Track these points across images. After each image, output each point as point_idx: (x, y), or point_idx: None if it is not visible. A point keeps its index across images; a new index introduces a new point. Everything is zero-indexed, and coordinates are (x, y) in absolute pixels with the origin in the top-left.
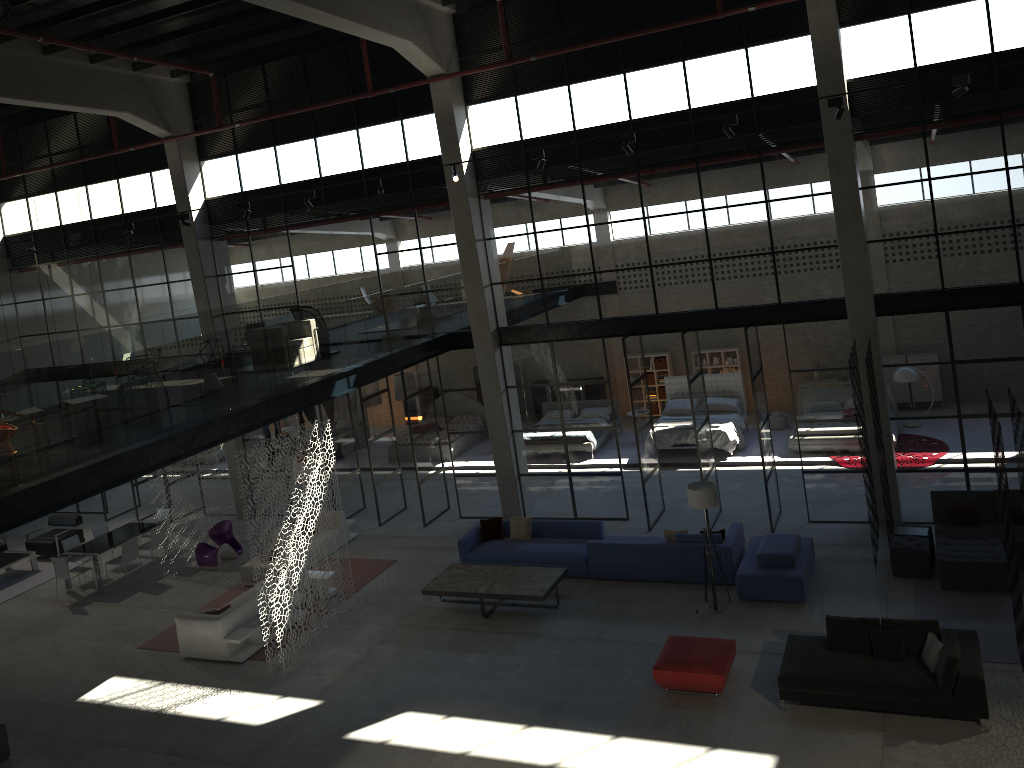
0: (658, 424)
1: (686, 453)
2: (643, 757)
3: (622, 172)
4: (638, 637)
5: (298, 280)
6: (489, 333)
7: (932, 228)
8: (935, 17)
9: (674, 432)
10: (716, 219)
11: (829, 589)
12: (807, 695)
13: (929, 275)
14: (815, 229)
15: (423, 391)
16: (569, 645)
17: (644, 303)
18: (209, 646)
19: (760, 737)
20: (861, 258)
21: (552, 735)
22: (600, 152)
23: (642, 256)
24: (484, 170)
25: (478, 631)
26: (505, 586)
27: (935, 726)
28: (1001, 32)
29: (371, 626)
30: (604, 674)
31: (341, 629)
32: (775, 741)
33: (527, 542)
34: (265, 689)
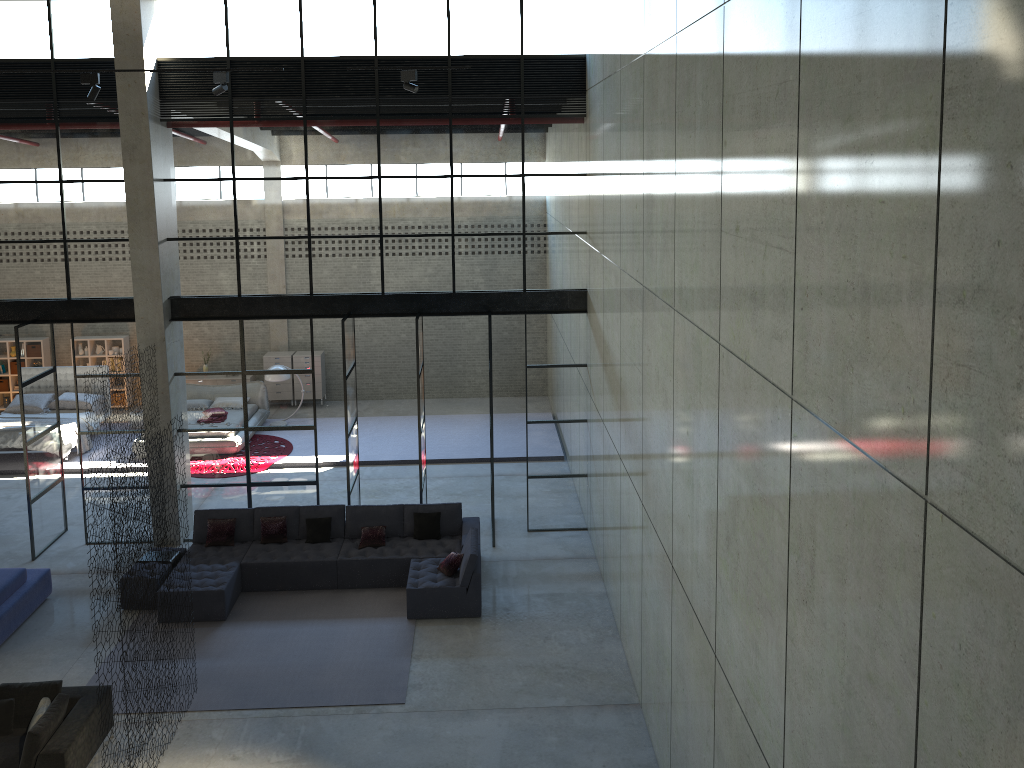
0: None
1: (17, 458)
2: None
3: None
4: None
5: None
6: None
7: (234, 231)
8: (251, 8)
9: (1, 434)
10: (2, 195)
11: (38, 632)
12: None
13: (227, 280)
14: (114, 219)
15: None
16: None
17: None
18: None
19: None
20: (153, 257)
21: None
22: None
23: None
24: None
25: None
26: None
27: None
28: (312, 37)
29: None
30: None
31: None
32: None
33: None
34: None
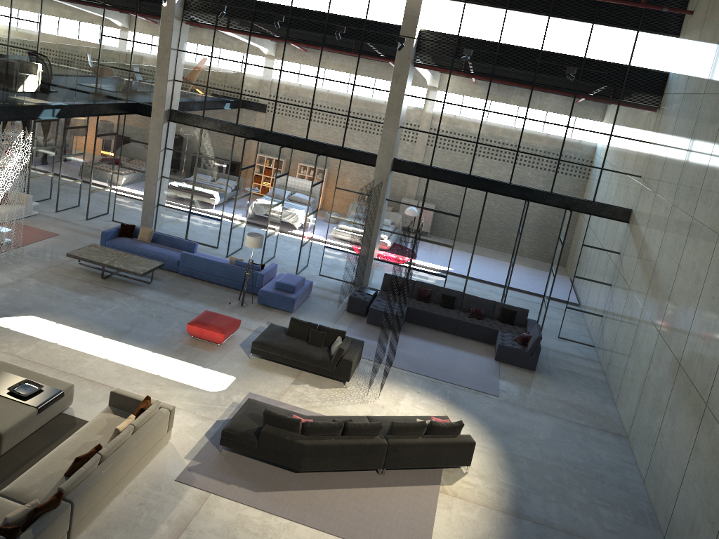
0: (260, 200)
1: None
2: (162, 364)
3: (276, 37)
4: (190, 309)
5: (49, 34)
6: (163, 111)
7: (436, 130)
8: (478, 10)
9: (268, 207)
10: (323, 85)
11: (309, 309)
12: (265, 353)
13: (426, 156)
14: (375, 110)
15: (110, 135)
16: (147, 304)
17: (265, 122)
18: None
19: (231, 368)
20: (393, 135)
21: (115, 344)
22: (267, 20)
23: (273, 93)
24: (190, 5)
25: (95, 285)
26: (121, 263)
27: (322, 380)
28: (507, 32)
29: (26, 267)
30: (161, 322)
31: (5, 264)
32: (237, 371)
33: (147, 244)
34: None
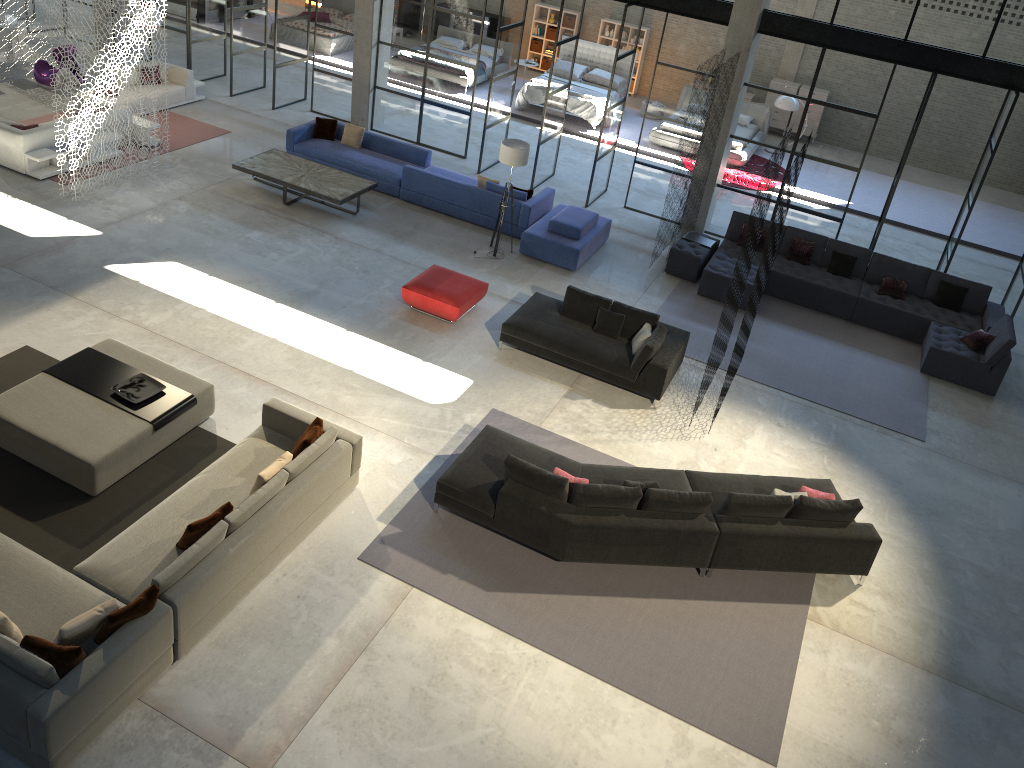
0: (537, 80)
1: None
2: (359, 352)
3: None
4: (413, 259)
5: None
6: None
7: None
8: None
9: None
10: None
11: (603, 267)
12: (522, 343)
13: (824, 6)
14: None
15: None
16: (348, 249)
17: None
18: (11, 157)
19: (467, 364)
20: None
21: (291, 315)
22: None
23: None
24: None
25: (273, 214)
26: (311, 183)
27: (615, 394)
28: None
29: (177, 183)
30: (365, 280)
31: (148, 177)
32: (477, 370)
33: (354, 150)
34: (52, 209)
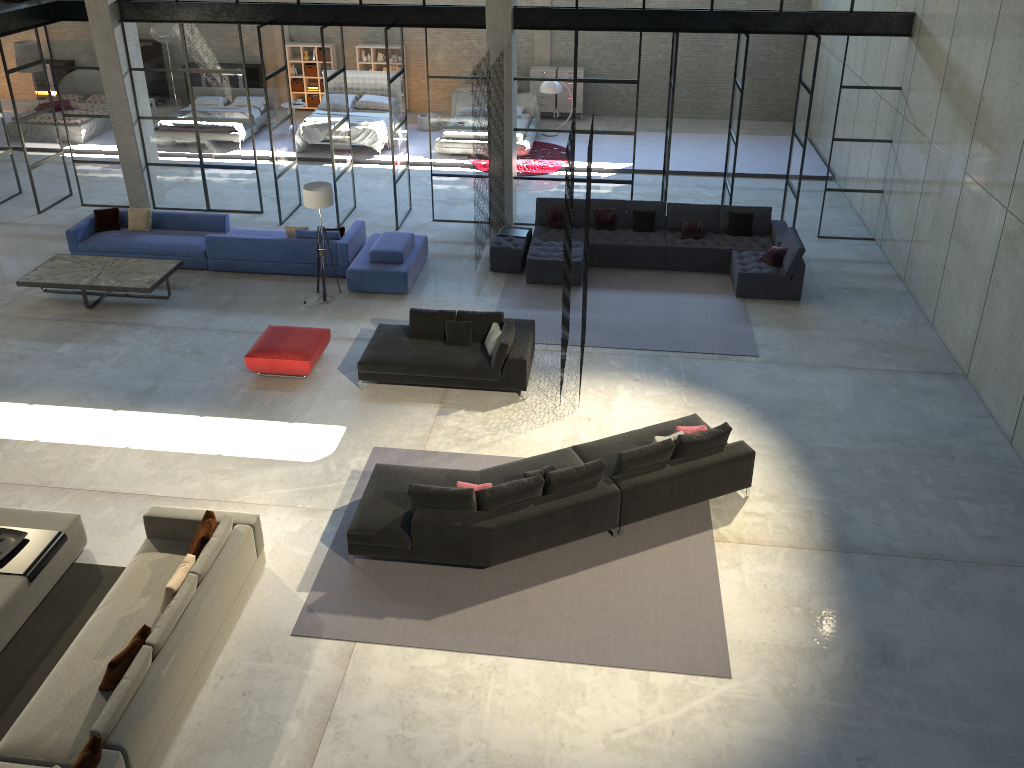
0: (311, 119)
1: None
2: (221, 434)
3: None
4: (244, 326)
5: None
6: (106, 6)
7: None
8: None
9: (325, 128)
10: None
11: (433, 282)
12: (382, 376)
13: None
14: None
15: (31, 66)
16: (173, 334)
17: None
18: None
19: (334, 412)
20: None
21: (136, 419)
22: None
23: None
24: None
25: (79, 322)
26: (111, 278)
27: (484, 397)
28: None
29: None
30: (202, 361)
31: None
32: (346, 415)
33: (146, 234)
34: None
